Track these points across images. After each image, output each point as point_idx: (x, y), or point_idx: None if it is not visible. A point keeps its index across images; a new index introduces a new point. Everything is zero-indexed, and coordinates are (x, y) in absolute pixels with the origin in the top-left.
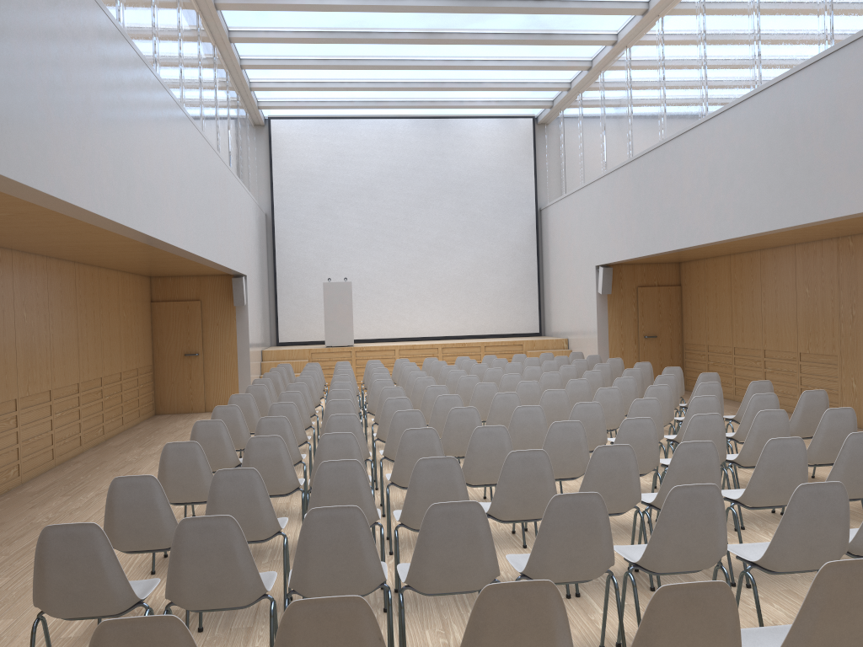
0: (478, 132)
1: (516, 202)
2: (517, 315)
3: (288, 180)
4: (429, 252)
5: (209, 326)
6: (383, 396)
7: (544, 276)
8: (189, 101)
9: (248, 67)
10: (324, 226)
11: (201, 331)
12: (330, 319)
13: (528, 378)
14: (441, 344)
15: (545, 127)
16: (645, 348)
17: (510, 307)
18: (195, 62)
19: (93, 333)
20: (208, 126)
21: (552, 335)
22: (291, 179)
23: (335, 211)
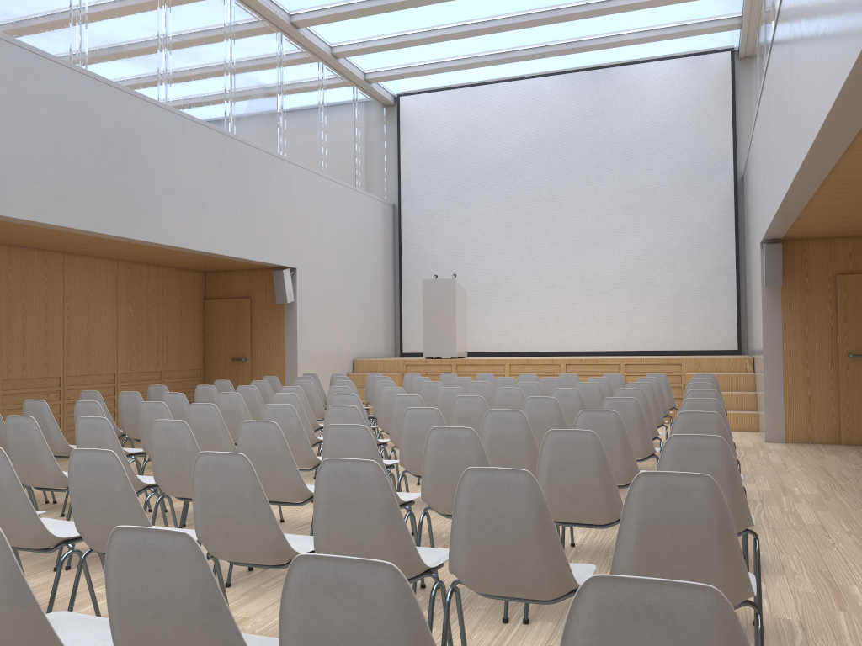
0: (650, 80)
1: (704, 169)
2: (703, 325)
3: (416, 165)
4: (581, 242)
5: (258, 327)
6: (142, 415)
7: (745, 270)
8: (105, 46)
9: (302, 25)
10: (455, 215)
11: (250, 333)
12: (430, 325)
13: (502, 406)
14: (564, 359)
15: (752, 61)
16: (849, 374)
17: (693, 313)
18: (143, 5)
19: (43, 325)
20: (189, 85)
21: (749, 354)
22: (419, 163)
23: (468, 197)
